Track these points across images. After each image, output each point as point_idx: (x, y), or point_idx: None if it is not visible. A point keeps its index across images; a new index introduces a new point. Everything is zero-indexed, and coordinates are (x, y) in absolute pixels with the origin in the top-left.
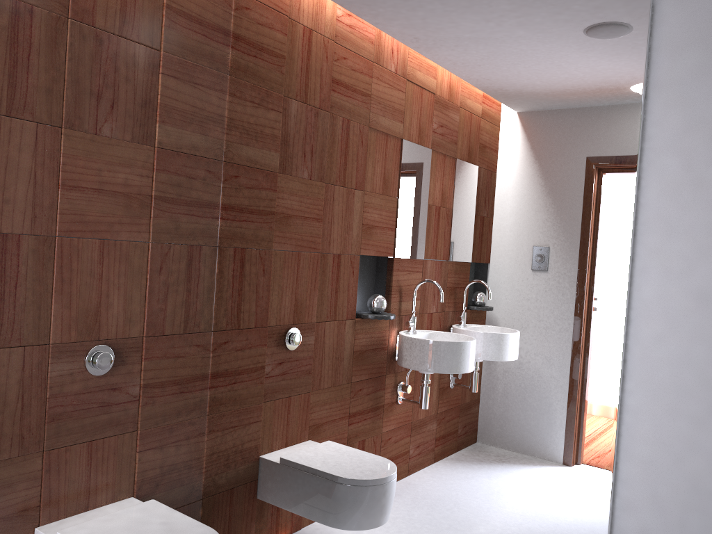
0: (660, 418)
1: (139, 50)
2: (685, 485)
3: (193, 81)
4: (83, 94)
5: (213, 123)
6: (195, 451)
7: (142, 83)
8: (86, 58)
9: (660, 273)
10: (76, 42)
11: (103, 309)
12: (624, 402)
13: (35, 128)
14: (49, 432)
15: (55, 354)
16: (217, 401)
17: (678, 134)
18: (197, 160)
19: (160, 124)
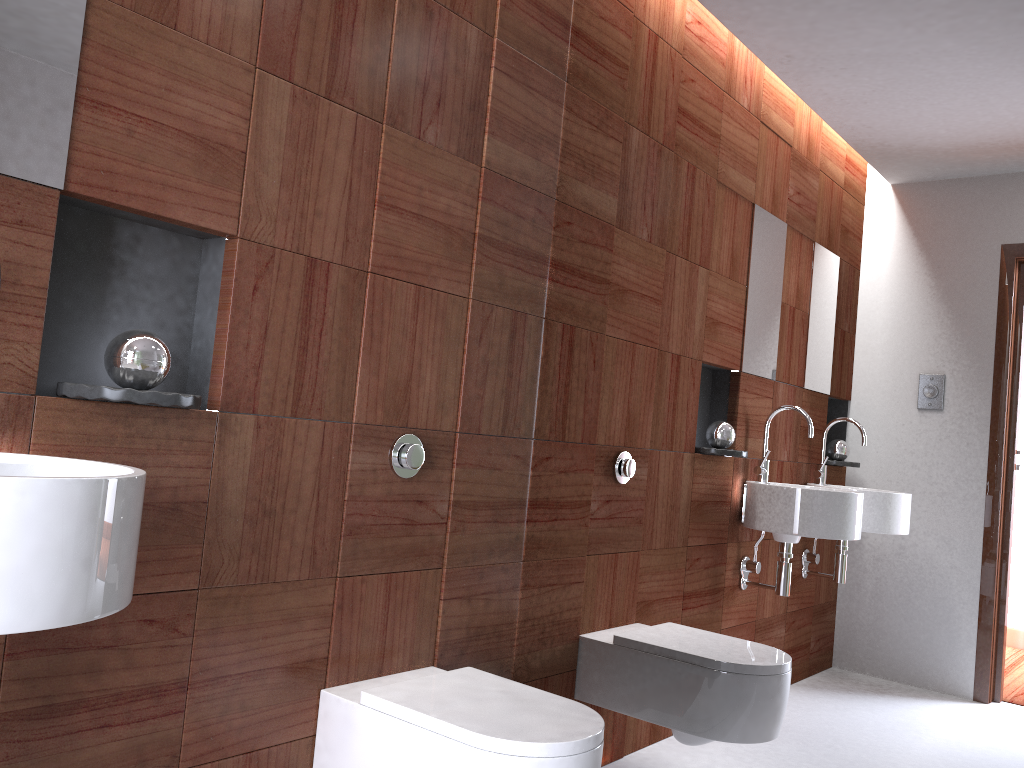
0: None
1: (471, 33)
2: None
3: (527, 83)
4: (408, 82)
5: (547, 145)
6: (507, 612)
7: (472, 77)
8: (414, 35)
9: None
10: (404, 11)
11: (414, 385)
12: None
13: (354, 119)
14: (344, 551)
15: (358, 438)
16: (539, 540)
17: None
18: (527, 193)
19: (489, 136)
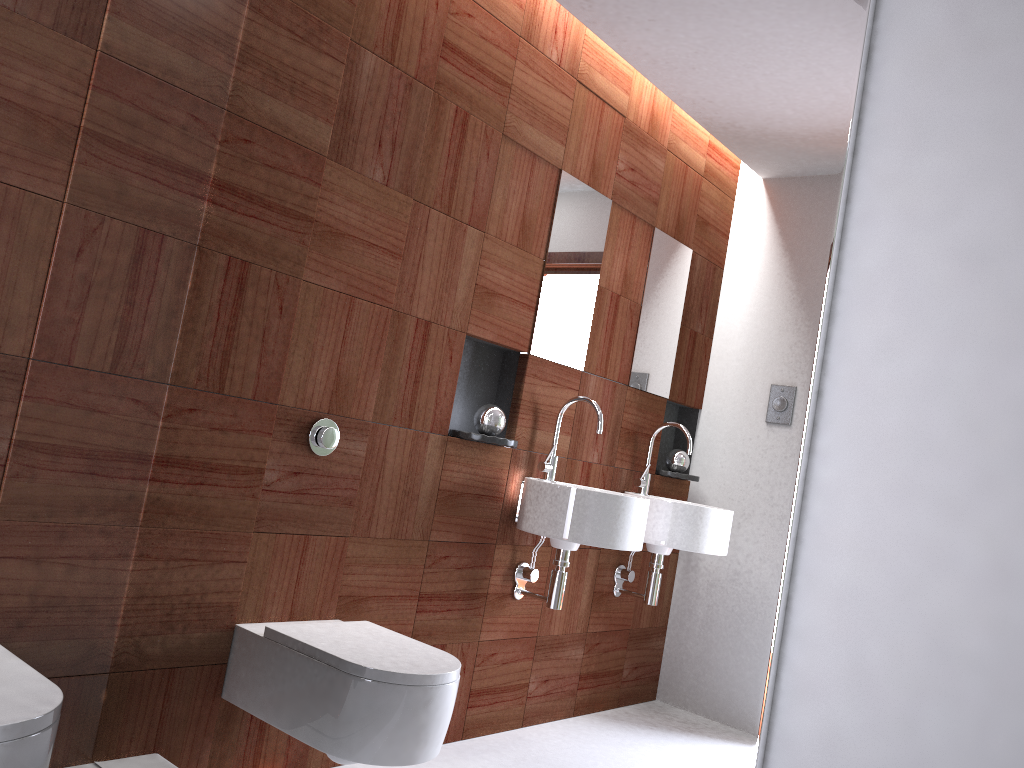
0: (878, 504)
1: None
2: (919, 643)
3: None
4: None
5: (214, 44)
6: (107, 584)
7: None
8: None
9: (898, 220)
10: None
11: None
12: (812, 476)
13: None
14: None
15: None
16: (156, 502)
17: None
18: (176, 94)
19: (111, 15)
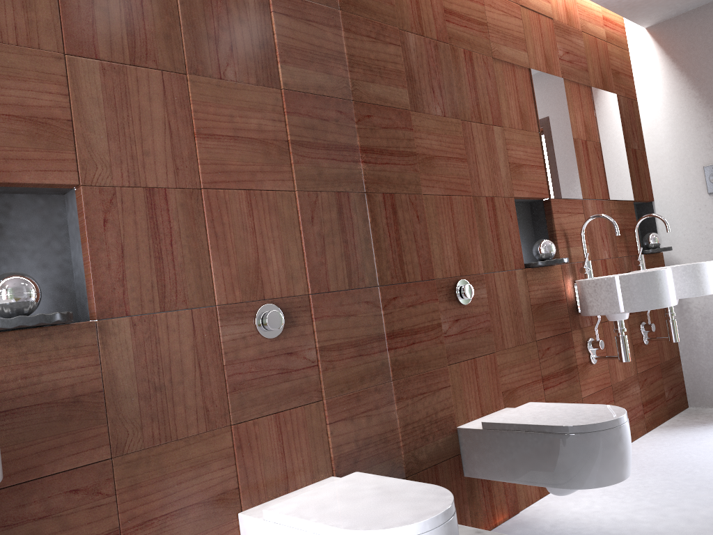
0: None
1: None
2: None
3: (305, 17)
4: (201, 38)
5: (334, 61)
6: (388, 422)
7: (256, 23)
8: (197, 1)
9: None
10: None
11: (263, 266)
12: None
13: (160, 76)
14: (232, 404)
15: (223, 316)
16: (400, 361)
17: None
18: (326, 100)
19: (281, 64)
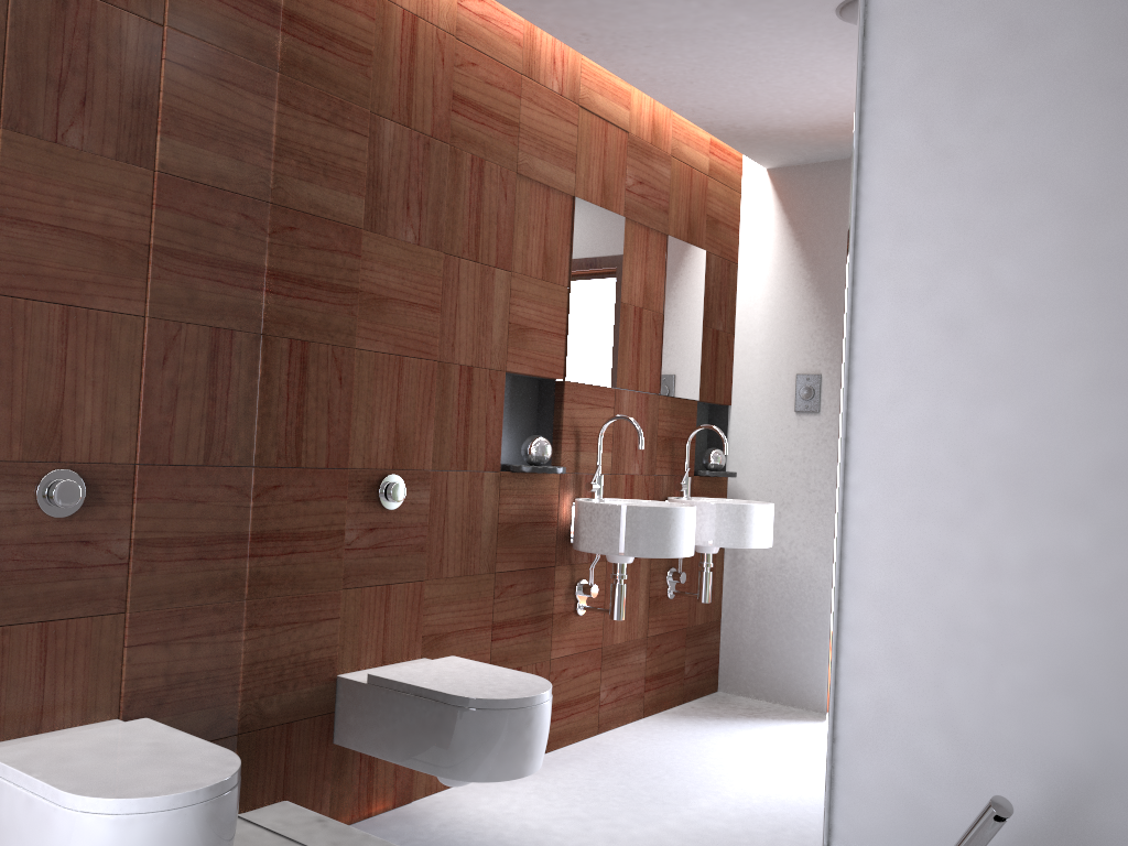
0: (900, 523)
1: (128, 21)
2: (939, 624)
3: (218, 75)
4: (35, 80)
5: (253, 143)
6: (226, 656)
7: (134, 71)
8: (40, 26)
9: (894, 298)
10: (23, 1)
11: (68, 415)
12: (847, 505)
13: None
14: None
15: None
16: (260, 576)
17: (911, 85)
18: (226, 197)
19: (163, 136)
